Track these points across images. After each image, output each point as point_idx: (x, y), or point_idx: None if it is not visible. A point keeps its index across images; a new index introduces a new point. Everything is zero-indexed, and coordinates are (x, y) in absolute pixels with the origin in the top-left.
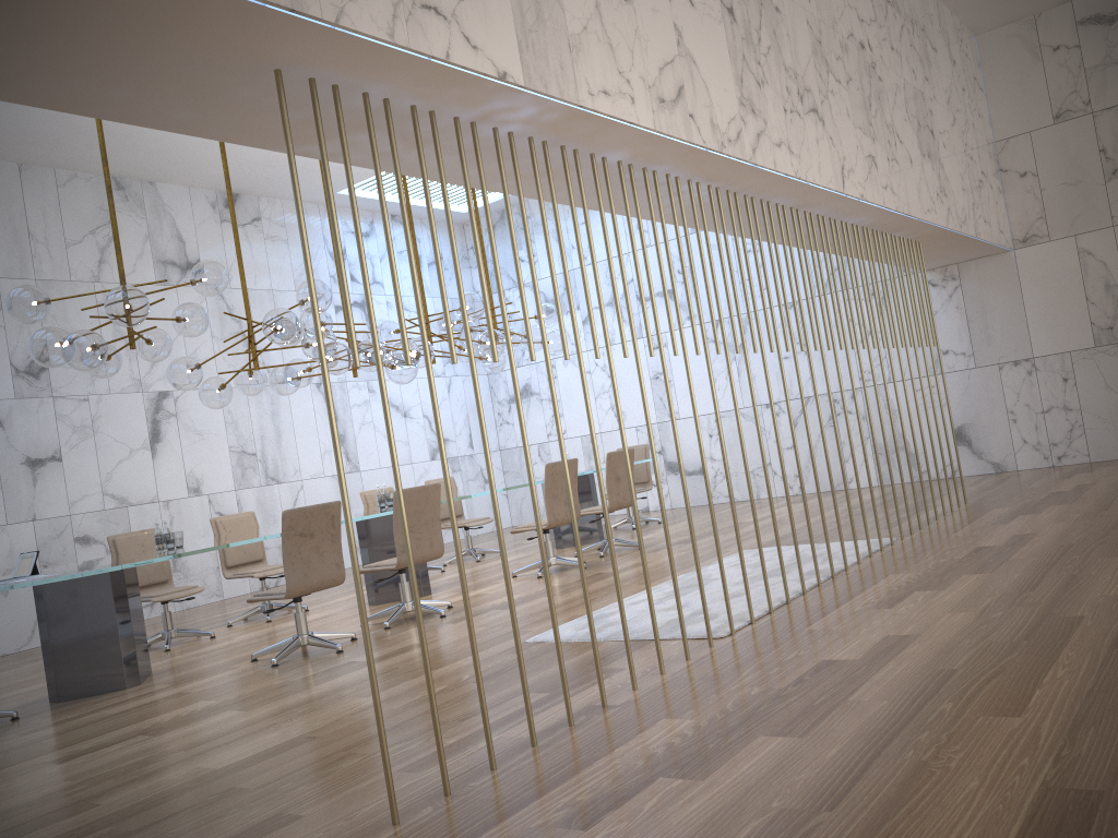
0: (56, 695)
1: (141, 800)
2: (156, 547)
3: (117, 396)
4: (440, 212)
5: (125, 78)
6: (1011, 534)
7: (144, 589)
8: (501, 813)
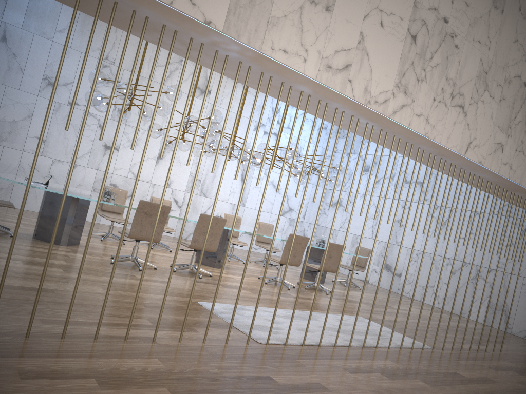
0: (34, 235)
1: None
2: (103, 195)
3: None
4: None
5: None
6: (485, 376)
7: (109, 213)
8: (20, 354)
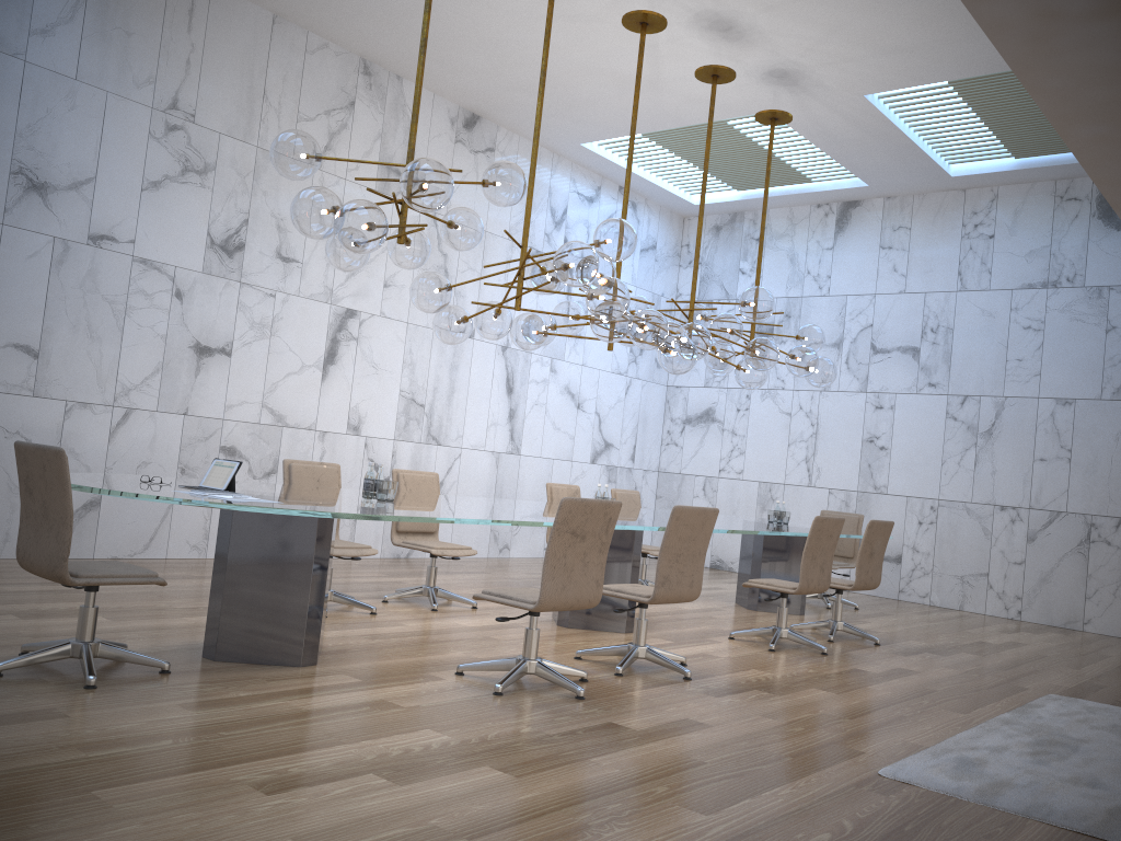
0: (213, 651)
1: None
2: (364, 493)
3: (304, 301)
4: (670, 197)
5: None
6: None
7: None
8: None
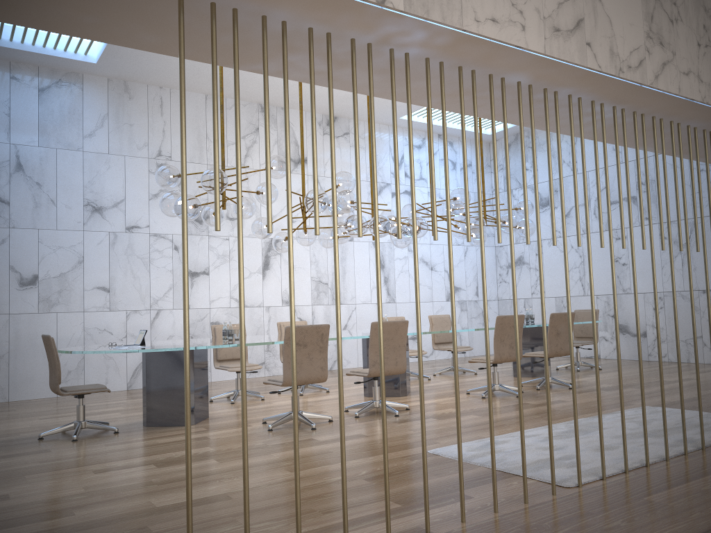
0: (145, 422)
1: (95, 519)
2: (222, 337)
3: (246, 239)
4: (472, 133)
5: (85, 5)
6: None
7: (229, 361)
8: None
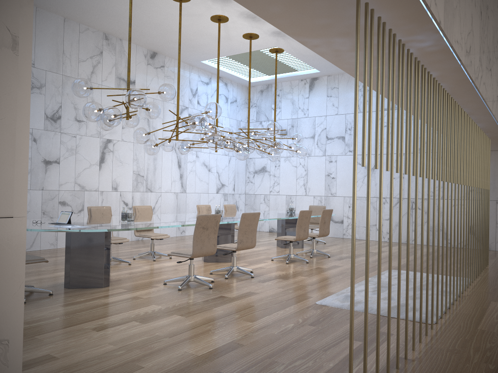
0: (68, 285)
1: (167, 369)
2: (122, 218)
3: (88, 137)
4: (241, 79)
5: None
6: None
7: None
8: None
